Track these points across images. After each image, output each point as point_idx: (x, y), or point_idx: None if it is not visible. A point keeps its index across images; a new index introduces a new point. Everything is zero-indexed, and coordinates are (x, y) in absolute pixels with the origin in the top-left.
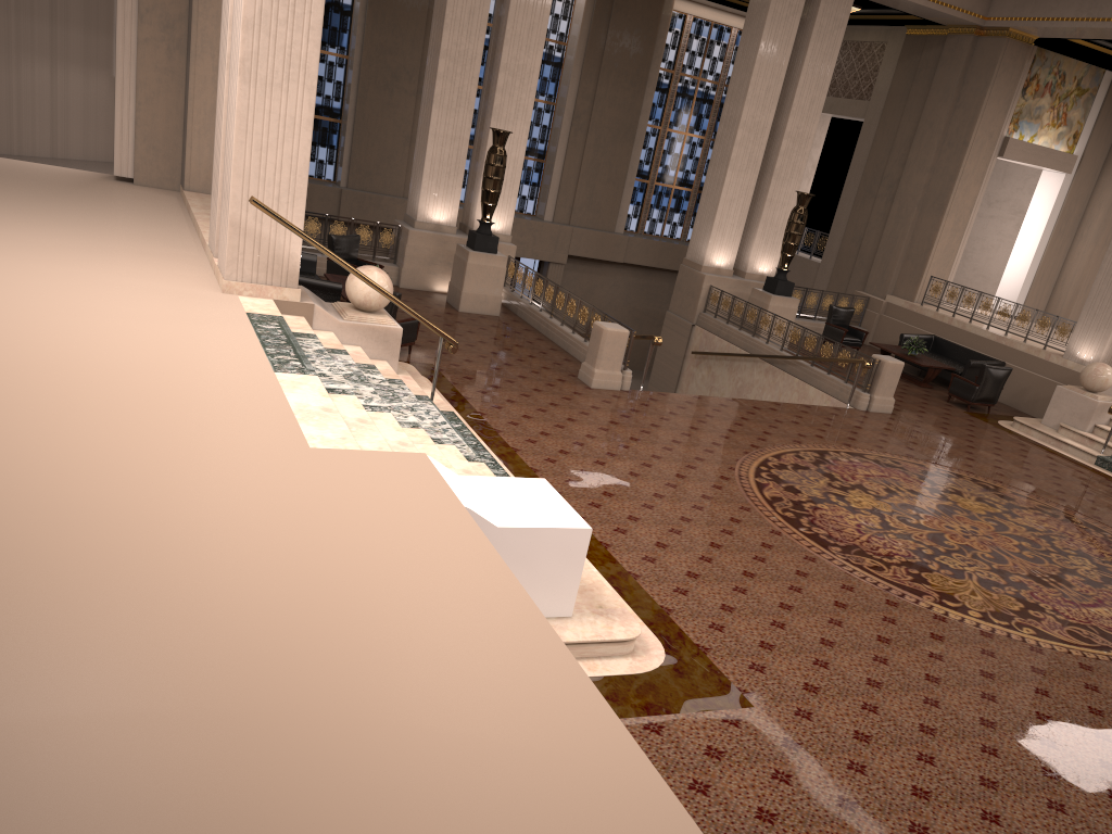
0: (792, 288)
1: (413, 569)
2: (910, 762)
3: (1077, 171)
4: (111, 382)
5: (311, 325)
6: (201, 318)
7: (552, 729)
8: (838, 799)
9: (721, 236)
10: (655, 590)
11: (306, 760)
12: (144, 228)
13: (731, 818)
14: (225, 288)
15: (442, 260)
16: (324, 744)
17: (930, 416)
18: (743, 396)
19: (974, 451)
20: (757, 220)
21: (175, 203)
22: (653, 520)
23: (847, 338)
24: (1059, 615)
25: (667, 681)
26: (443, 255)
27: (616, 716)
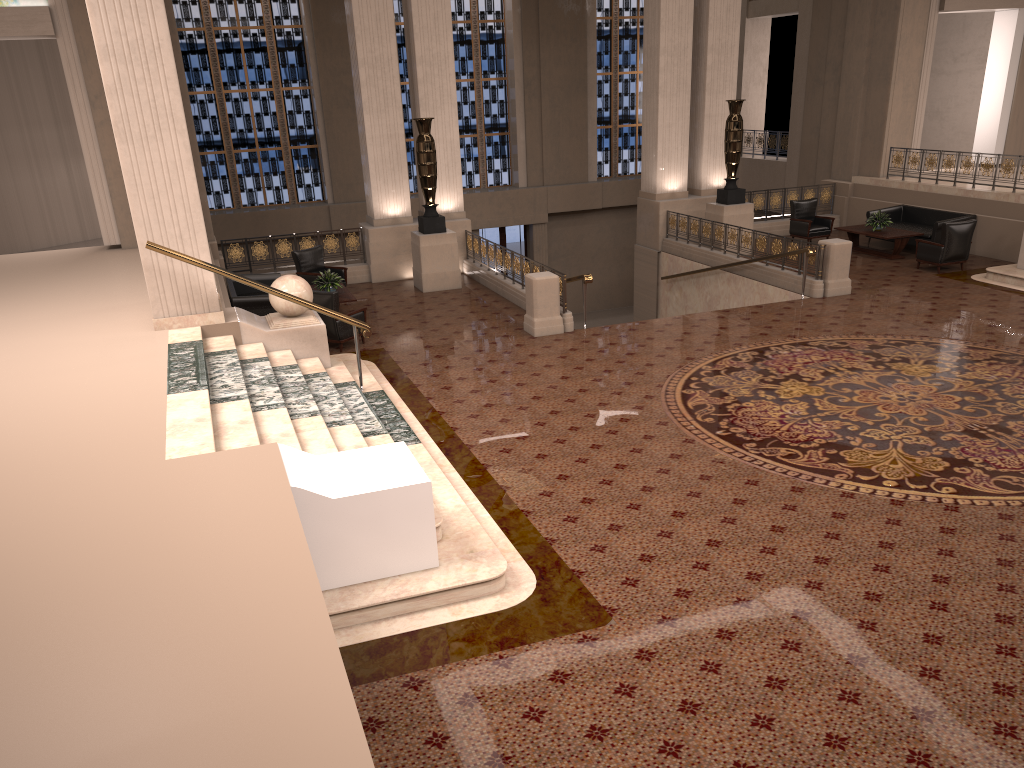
0: (743, 194)
1: (207, 559)
2: (772, 653)
3: None
4: (8, 437)
5: (241, 340)
6: (122, 359)
7: (270, 695)
8: (681, 704)
9: (668, 161)
10: (544, 523)
11: (8, 767)
12: (112, 287)
13: (559, 741)
14: (156, 326)
15: (405, 249)
16: (33, 748)
17: (893, 287)
18: (713, 309)
19: (935, 313)
20: (701, 138)
21: None
22: (561, 454)
23: (813, 228)
24: (989, 466)
25: (530, 612)
26: (405, 245)
27: (344, 671)
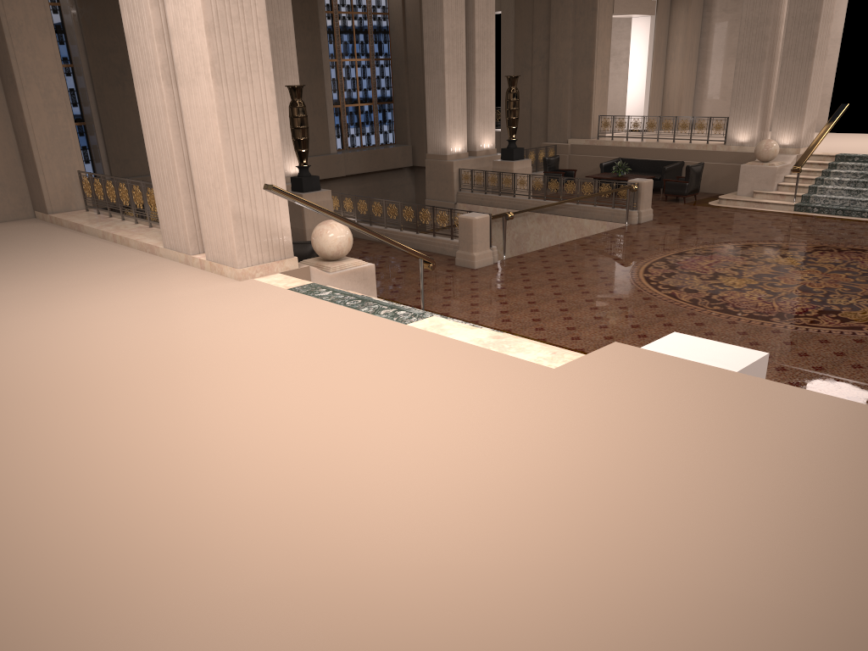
0: (523, 152)
1: (804, 425)
2: None
3: (657, 12)
4: (336, 378)
5: None
6: (272, 305)
7: None
8: None
9: (453, 128)
10: None
11: None
12: (78, 253)
13: None
14: (241, 276)
15: None
16: None
17: (673, 214)
18: (523, 245)
19: (730, 226)
20: (473, 108)
21: (52, 227)
22: None
23: (564, 178)
24: None
25: None
26: None
27: None
